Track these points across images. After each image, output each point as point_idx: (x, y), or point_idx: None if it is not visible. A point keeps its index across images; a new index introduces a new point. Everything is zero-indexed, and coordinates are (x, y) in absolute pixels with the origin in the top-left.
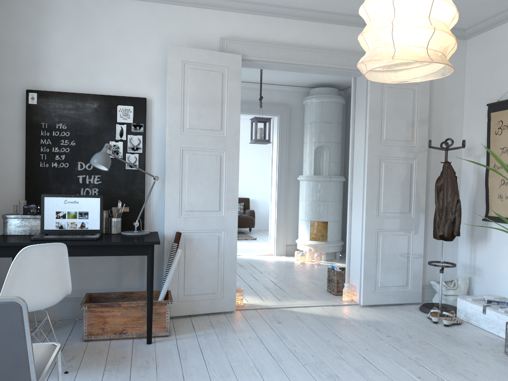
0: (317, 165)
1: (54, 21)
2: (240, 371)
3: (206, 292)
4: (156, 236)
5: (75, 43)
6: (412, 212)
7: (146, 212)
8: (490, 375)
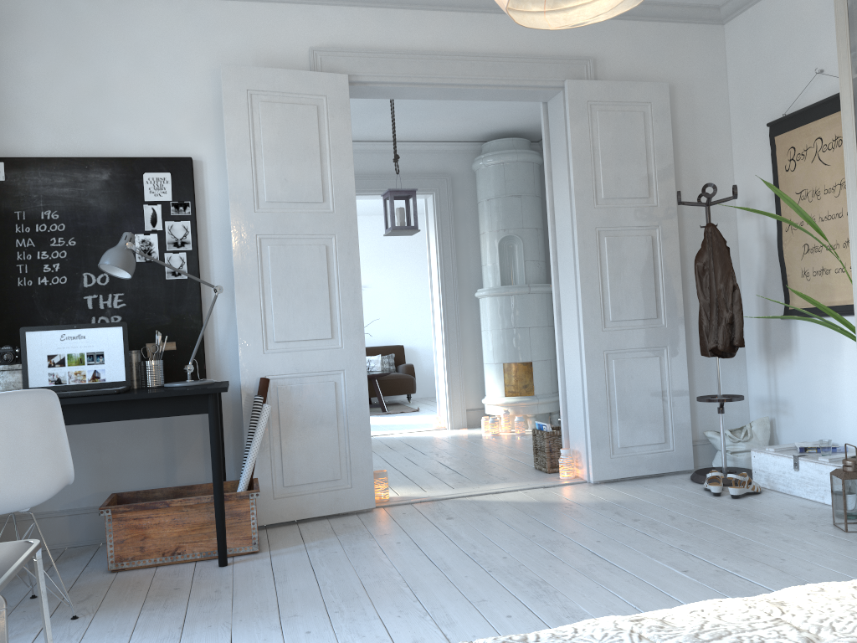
0: (506, 270)
1: (26, 40)
2: (378, 590)
3: (321, 479)
4: (223, 384)
5: (63, 76)
6: (662, 317)
7: (207, 350)
8: (807, 557)
